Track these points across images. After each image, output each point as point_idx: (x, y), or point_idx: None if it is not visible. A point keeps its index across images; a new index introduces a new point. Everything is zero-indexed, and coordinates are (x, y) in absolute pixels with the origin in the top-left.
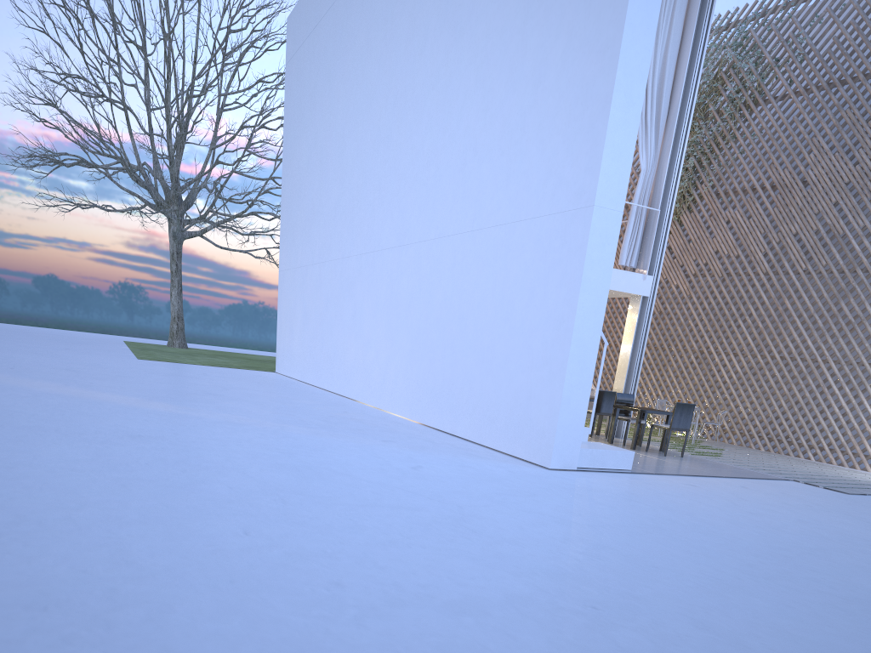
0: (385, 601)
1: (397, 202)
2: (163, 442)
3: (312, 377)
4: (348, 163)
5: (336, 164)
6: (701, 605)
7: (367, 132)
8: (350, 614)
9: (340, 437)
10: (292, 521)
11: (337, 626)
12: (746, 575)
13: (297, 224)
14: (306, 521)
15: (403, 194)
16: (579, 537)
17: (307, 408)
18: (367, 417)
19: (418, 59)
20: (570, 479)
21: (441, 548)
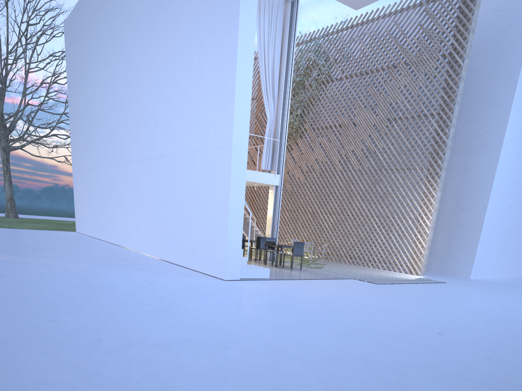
0: (121, 345)
1: (136, 136)
2: (7, 277)
3: (98, 234)
4: (107, 112)
5: (100, 112)
6: (272, 337)
7: (116, 95)
8: (103, 351)
9: (111, 269)
10: (79, 314)
11: (96, 356)
12: (301, 324)
13: (81, 145)
14: (86, 313)
15: (139, 132)
16: (227, 312)
17: (93, 253)
18: (129, 257)
19: (139, 58)
20: (234, 285)
21: (154, 321)
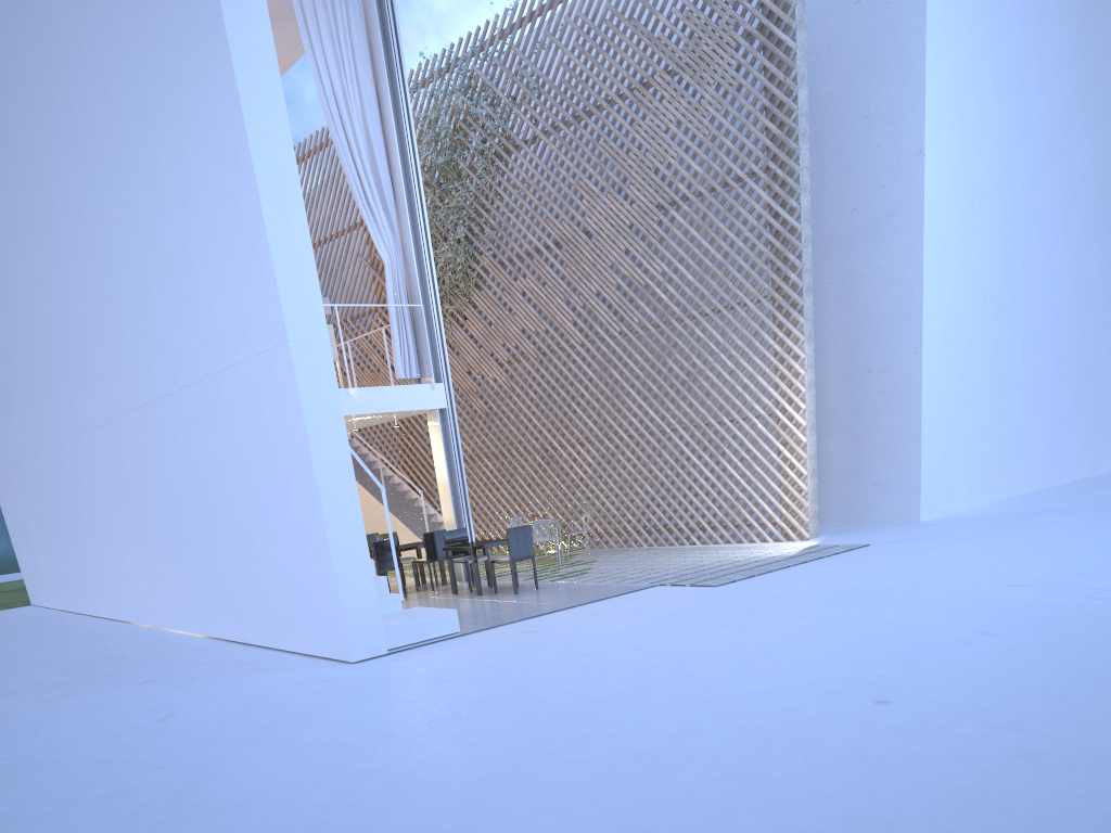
0: None
1: (90, 366)
2: None
3: (74, 603)
4: (20, 324)
5: (7, 327)
6: (449, 828)
7: (27, 281)
8: None
9: (78, 696)
10: None
11: None
12: (530, 758)
13: None
14: None
15: (92, 354)
16: (340, 767)
17: (51, 658)
18: (134, 649)
19: (50, 183)
20: (374, 672)
21: None
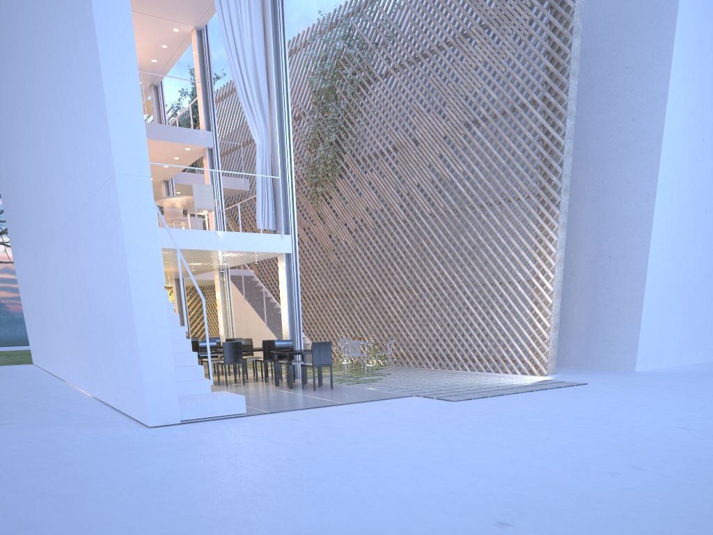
0: None
1: (43, 199)
2: None
3: (46, 365)
4: (19, 172)
5: (16, 174)
6: None
7: (20, 141)
8: None
9: None
10: None
11: None
12: None
13: (14, 232)
14: None
15: (44, 191)
16: (16, 518)
17: None
18: (40, 399)
19: (24, 68)
20: (154, 436)
21: None
